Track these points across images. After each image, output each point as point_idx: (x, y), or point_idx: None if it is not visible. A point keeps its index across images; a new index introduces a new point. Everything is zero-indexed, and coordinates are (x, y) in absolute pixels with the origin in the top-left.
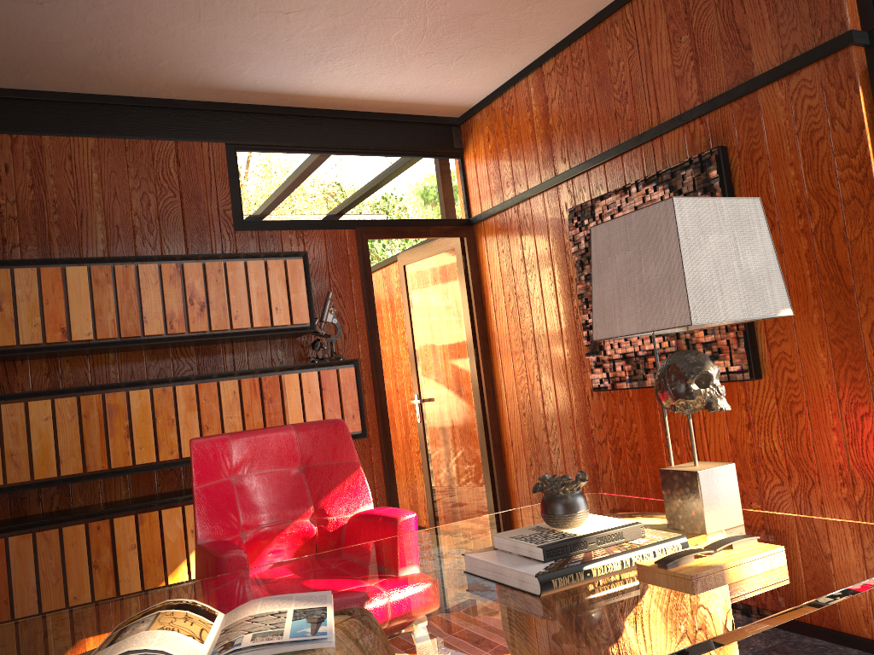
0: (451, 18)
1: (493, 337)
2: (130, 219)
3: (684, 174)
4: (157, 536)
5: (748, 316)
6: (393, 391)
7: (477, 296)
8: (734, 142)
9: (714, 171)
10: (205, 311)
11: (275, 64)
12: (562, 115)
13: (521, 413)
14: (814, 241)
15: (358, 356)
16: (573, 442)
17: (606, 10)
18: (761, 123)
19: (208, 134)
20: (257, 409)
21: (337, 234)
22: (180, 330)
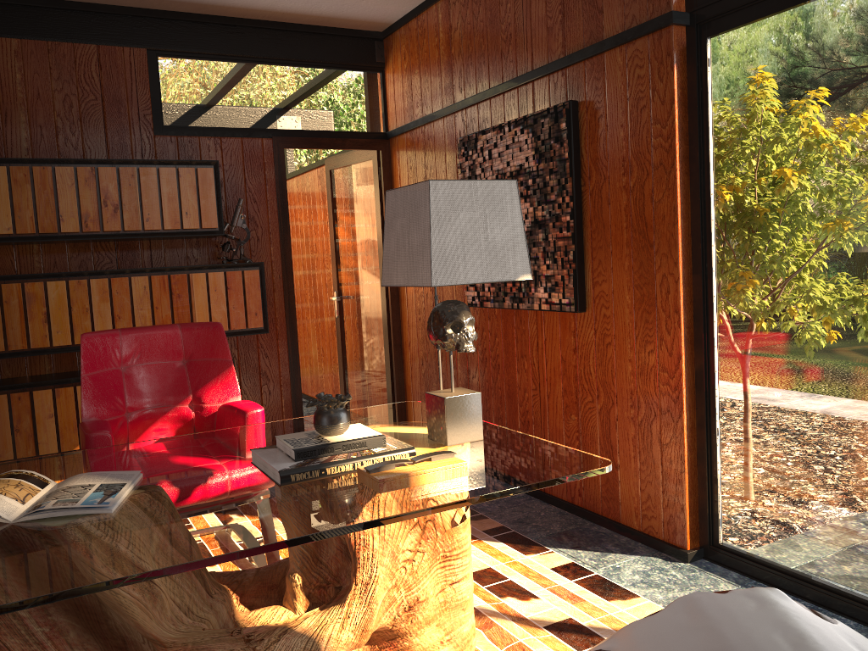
0: None
1: None
2: (52, 120)
3: (544, 122)
4: (72, 408)
5: (487, 280)
6: (323, 285)
7: None
8: (584, 98)
9: (564, 124)
10: (118, 213)
11: None
12: (462, 46)
13: (418, 318)
14: (631, 198)
15: (270, 257)
16: None
17: None
18: (604, 84)
19: (130, 39)
20: (166, 303)
21: (254, 142)
22: (94, 229)
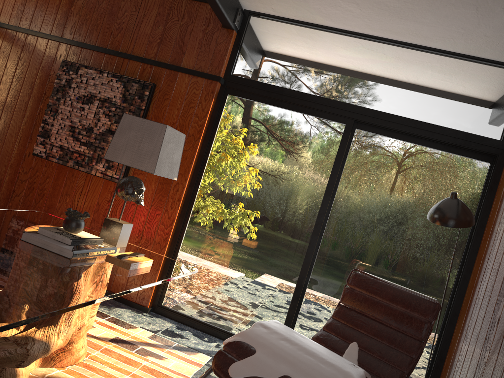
0: None
1: None
2: None
3: (133, 84)
4: None
5: (167, 176)
6: None
7: None
8: (160, 85)
9: (148, 93)
10: None
11: None
12: (82, 11)
13: None
14: None
15: None
16: (4, 174)
17: None
18: (174, 85)
19: None
20: None
21: None
22: None
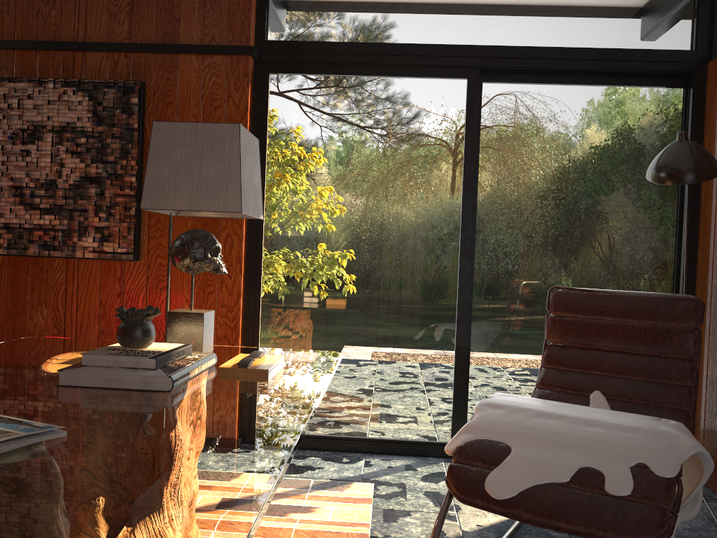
0: None
1: None
2: None
3: (107, 91)
4: None
5: (254, 215)
6: None
7: None
8: (152, 83)
9: (136, 99)
10: None
11: None
12: None
13: None
14: None
15: None
16: None
17: None
18: (177, 78)
19: None
20: None
21: None
22: None
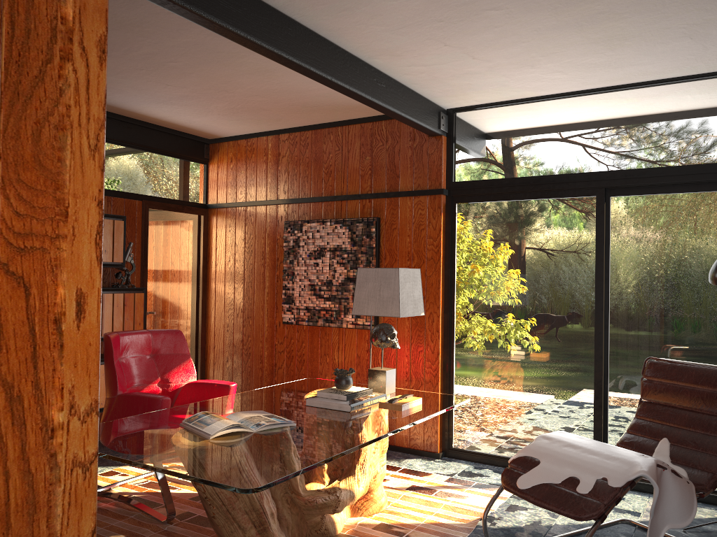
0: (251, 107)
1: (212, 280)
2: None
3: (358, 225)
4: None
5: (413, 315)
6: None
7: (205, 253)
8: (384, 217)
9: (374, 229)
10: None
11: (133, 98)
12: (288, 167)
13: (226, 329)
14: None
15: (134, 283)
16: (262, 350)
17: (327, 124)
18: (398, 212)
19: None
20: None
21: (131, 202)
22: None
